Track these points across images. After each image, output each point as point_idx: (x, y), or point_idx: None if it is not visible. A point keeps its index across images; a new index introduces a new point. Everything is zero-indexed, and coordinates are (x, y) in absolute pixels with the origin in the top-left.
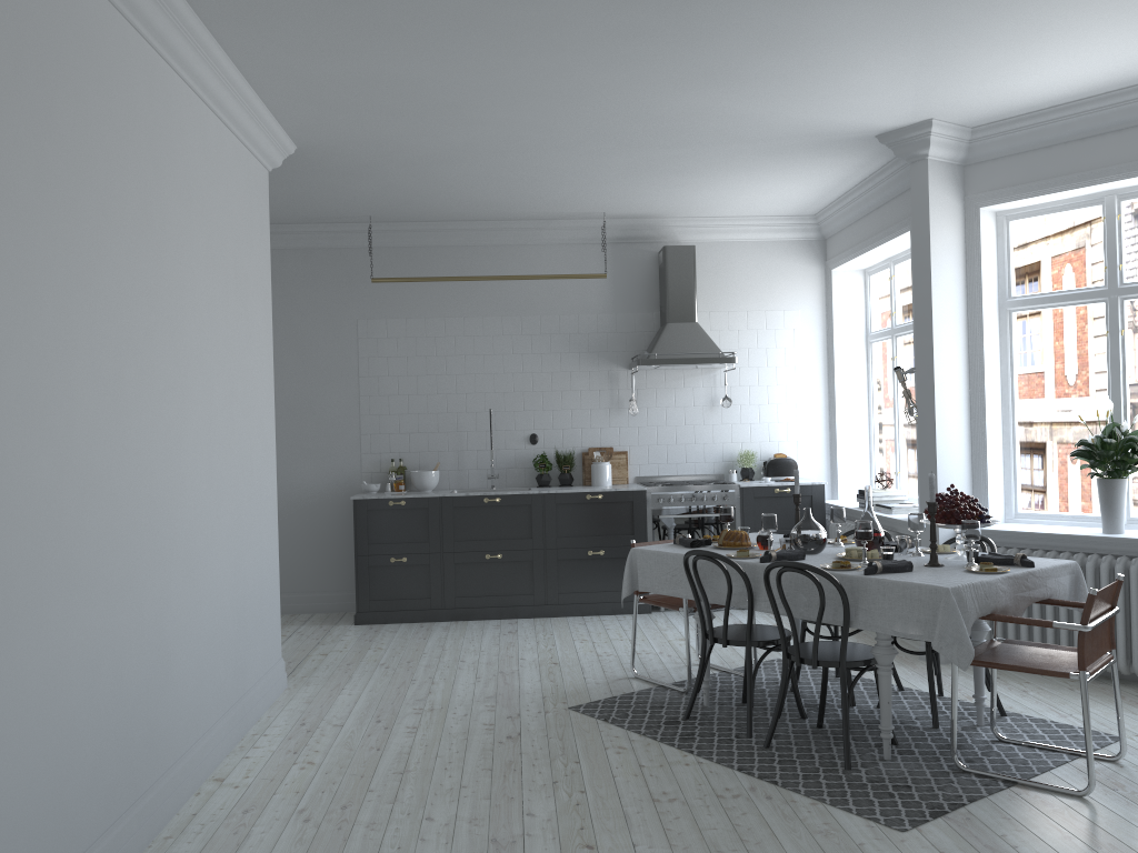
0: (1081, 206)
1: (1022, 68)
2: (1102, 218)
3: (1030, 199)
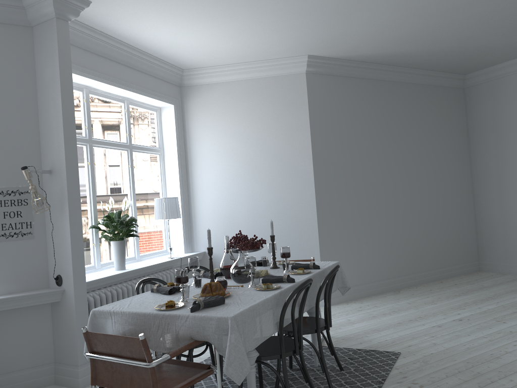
0: (74, 88)
1: (174, 20)
2: (85, 99)
3: (73, 75)
